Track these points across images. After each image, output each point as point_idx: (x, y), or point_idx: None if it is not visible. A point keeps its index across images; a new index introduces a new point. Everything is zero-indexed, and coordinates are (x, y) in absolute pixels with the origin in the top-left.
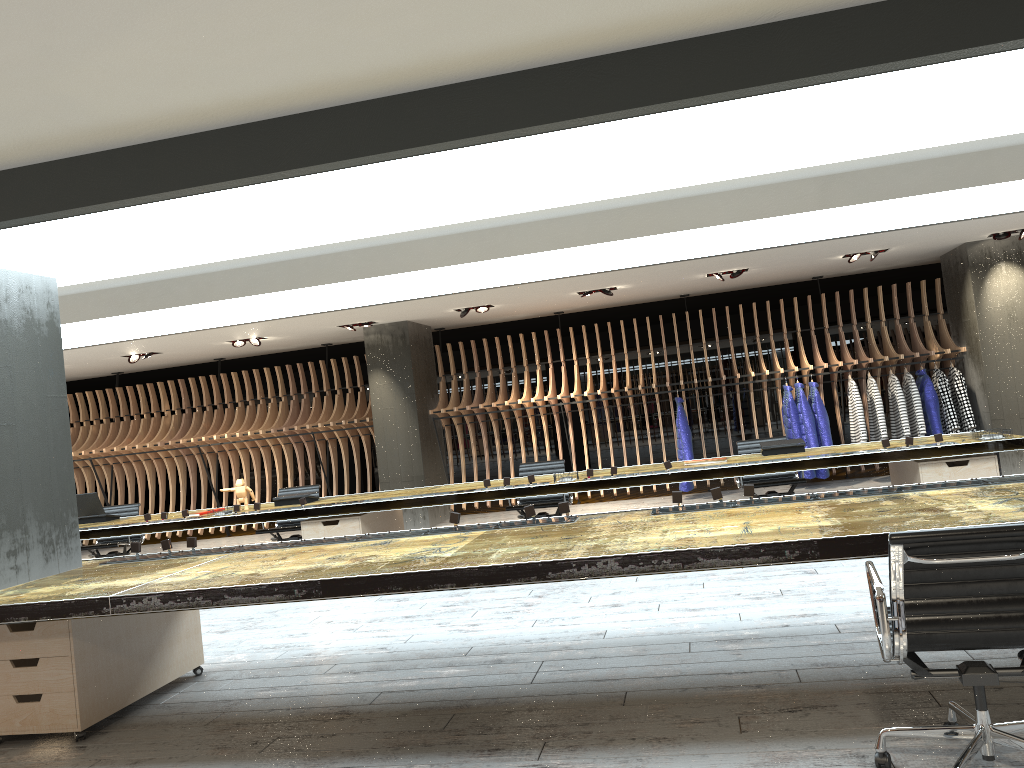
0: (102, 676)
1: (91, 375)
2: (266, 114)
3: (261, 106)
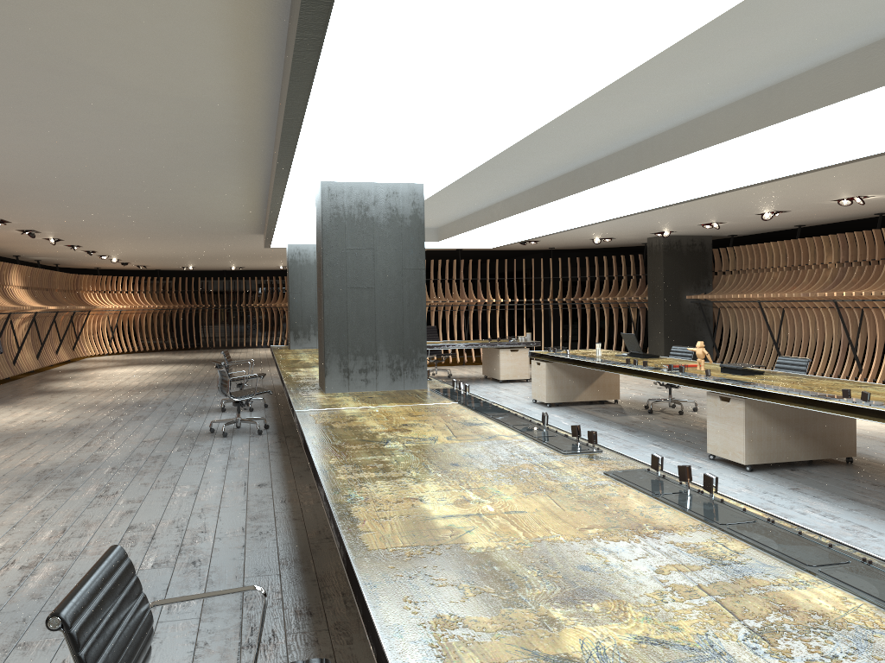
0: None
1: (779, 227)
2: (272, 75)
3: (255, 73)
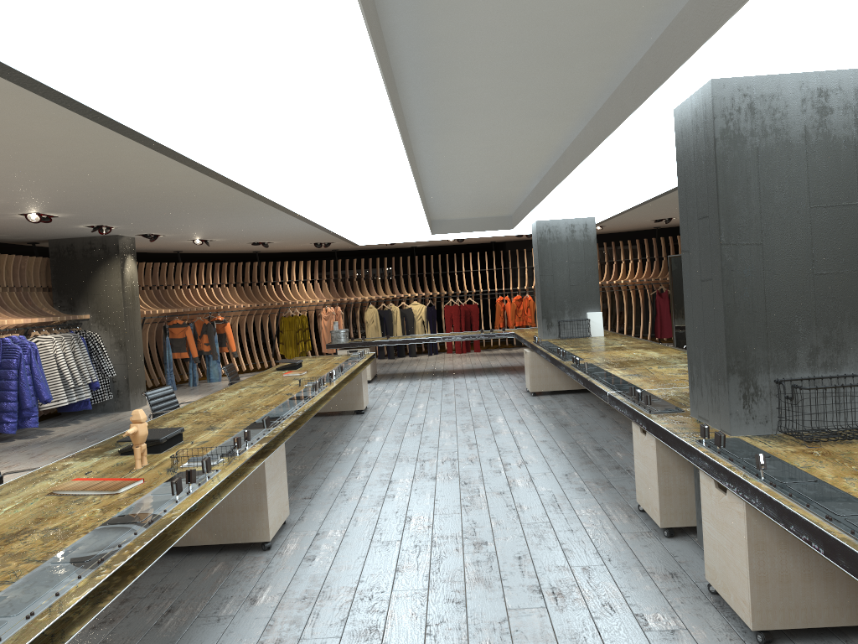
0: None
1: None
2: None
3: None
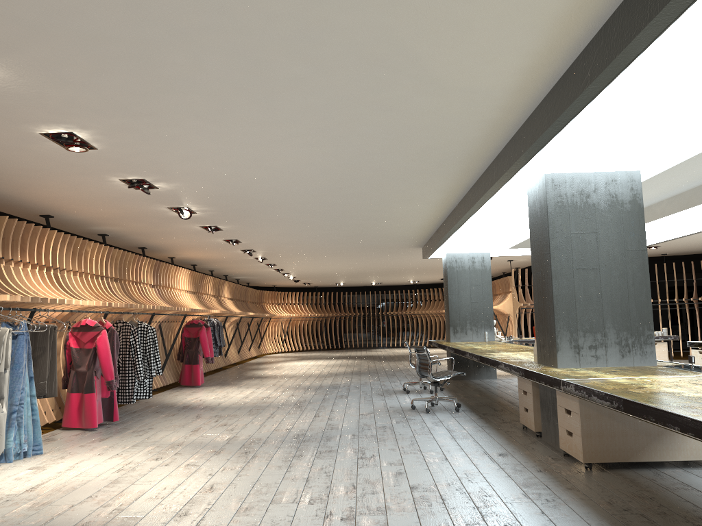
0: (605, 435)
1: None
2: (574, 49)
3: (559, 47)
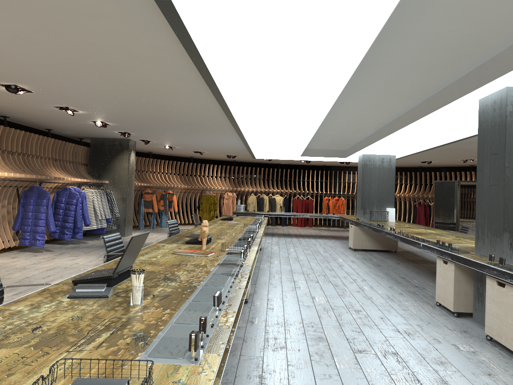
0: None
1: None
2: None
3: None
